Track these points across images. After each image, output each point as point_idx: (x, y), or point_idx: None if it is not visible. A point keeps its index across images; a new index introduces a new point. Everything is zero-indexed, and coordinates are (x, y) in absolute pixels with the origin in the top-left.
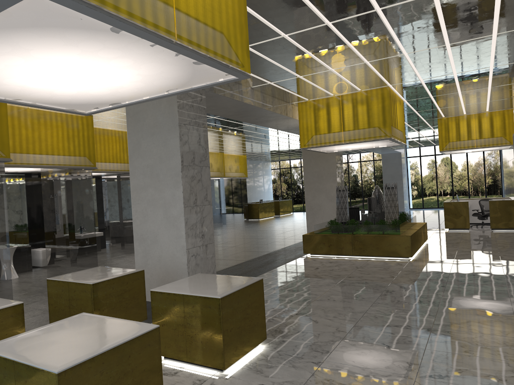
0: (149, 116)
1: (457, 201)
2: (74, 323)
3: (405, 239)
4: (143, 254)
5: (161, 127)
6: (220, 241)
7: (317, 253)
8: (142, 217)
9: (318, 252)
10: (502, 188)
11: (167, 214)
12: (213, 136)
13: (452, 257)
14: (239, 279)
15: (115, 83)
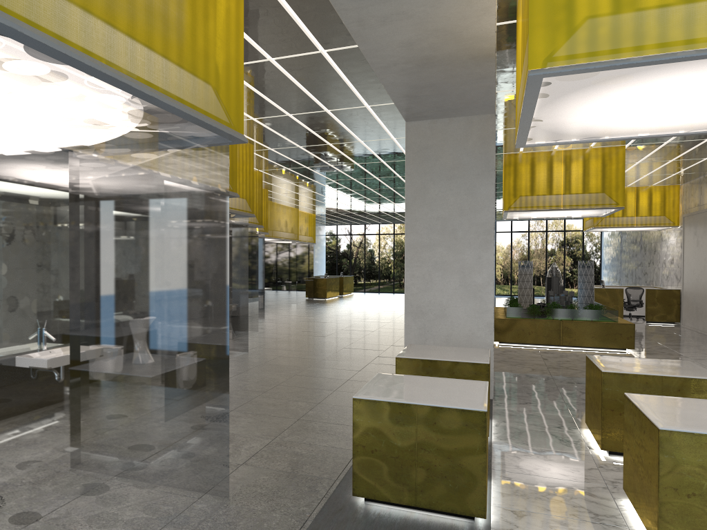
0: (446, 154)
1: (610, 288)
2: (664, 403)
3: (628, 328)
4: (420, 332)
5: (466, 170)
6: (340, 324)
7: (513, 342)
8: (423, 284)
9: (515, 341)
10: (601, 276)
11: (466, 281)
12: (331, 186)
13: (673, 351)
14: (667, 361)
15: (695, 115)
